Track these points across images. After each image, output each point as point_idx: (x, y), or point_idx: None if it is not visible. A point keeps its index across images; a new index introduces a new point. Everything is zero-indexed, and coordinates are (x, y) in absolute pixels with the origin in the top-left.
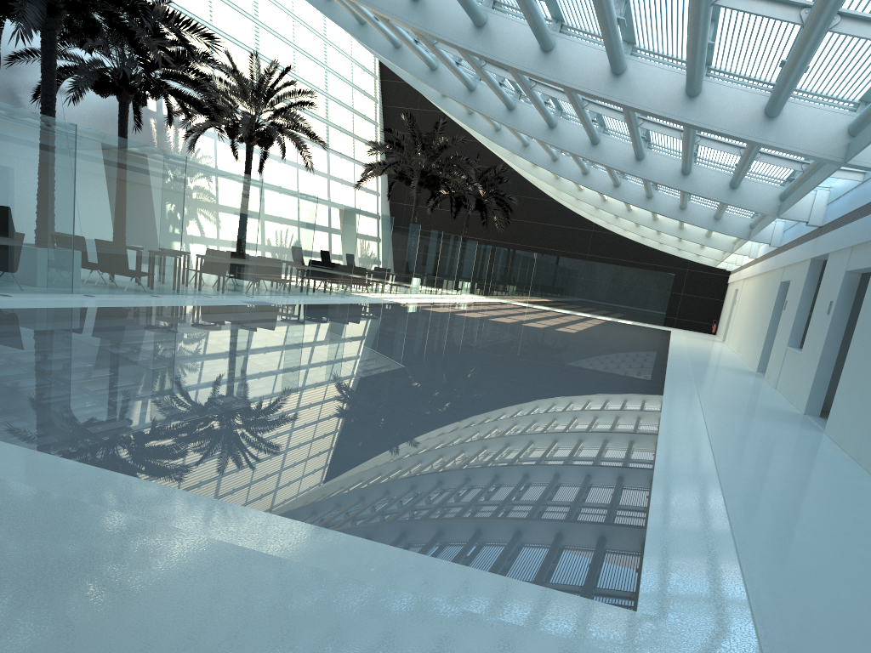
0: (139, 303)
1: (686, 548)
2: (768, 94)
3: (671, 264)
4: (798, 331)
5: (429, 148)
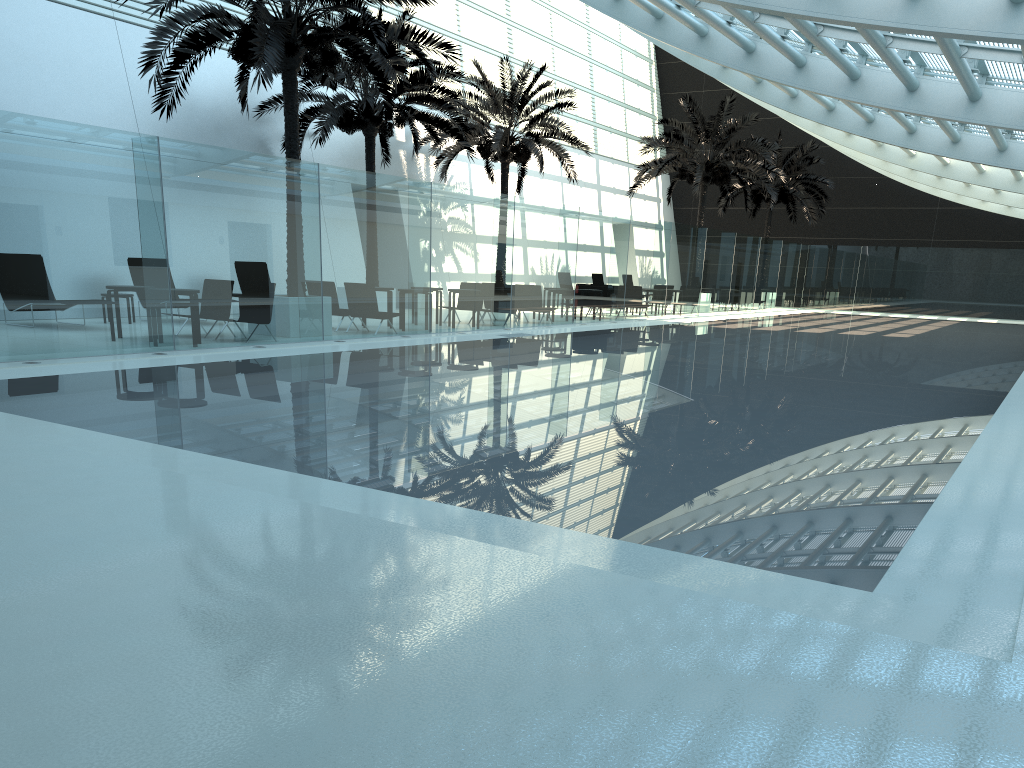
0: (388, 344)
1: (965, 539)
2: None
3: None
4: None
5: (715, 134)
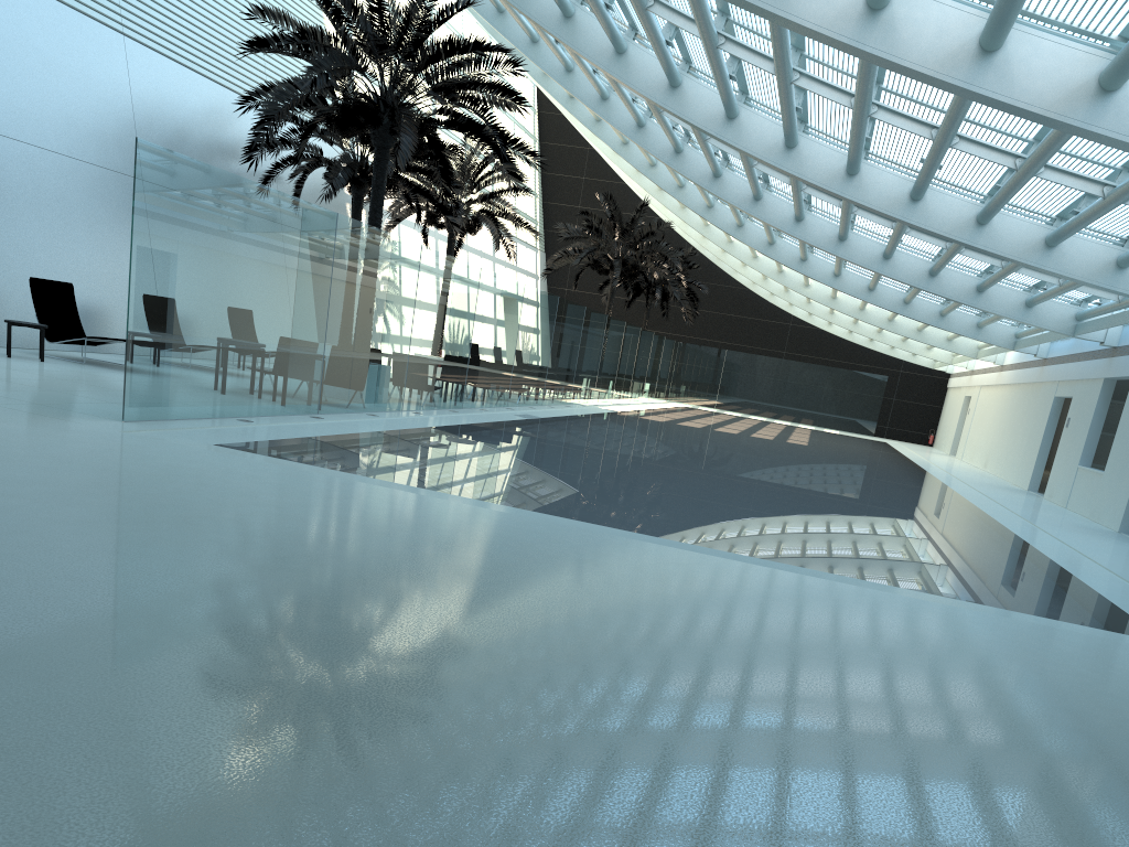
0: (458, 420)
1: None
2: (1120, 248)
3: (882, 365)
4: (1089, 450)
5: (629, 233)
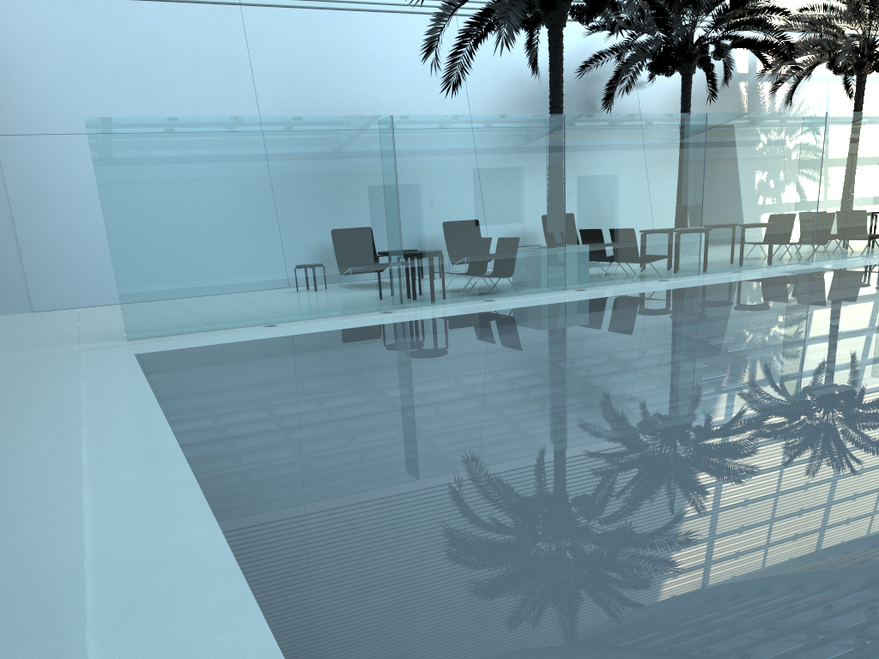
0: (630, 291)
1: None
2: None
3: None
4: None
5: None
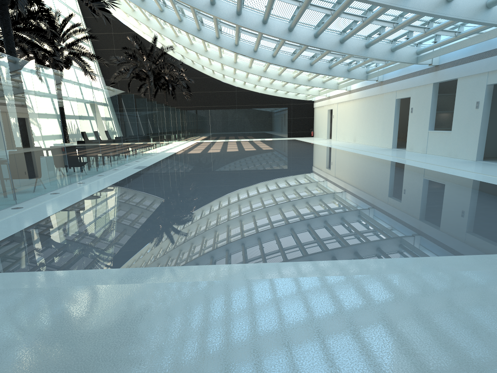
0: (108, 181)
1: None
2: None
3: (282, 103)
4: (432, 121)
5: (151, 56)
